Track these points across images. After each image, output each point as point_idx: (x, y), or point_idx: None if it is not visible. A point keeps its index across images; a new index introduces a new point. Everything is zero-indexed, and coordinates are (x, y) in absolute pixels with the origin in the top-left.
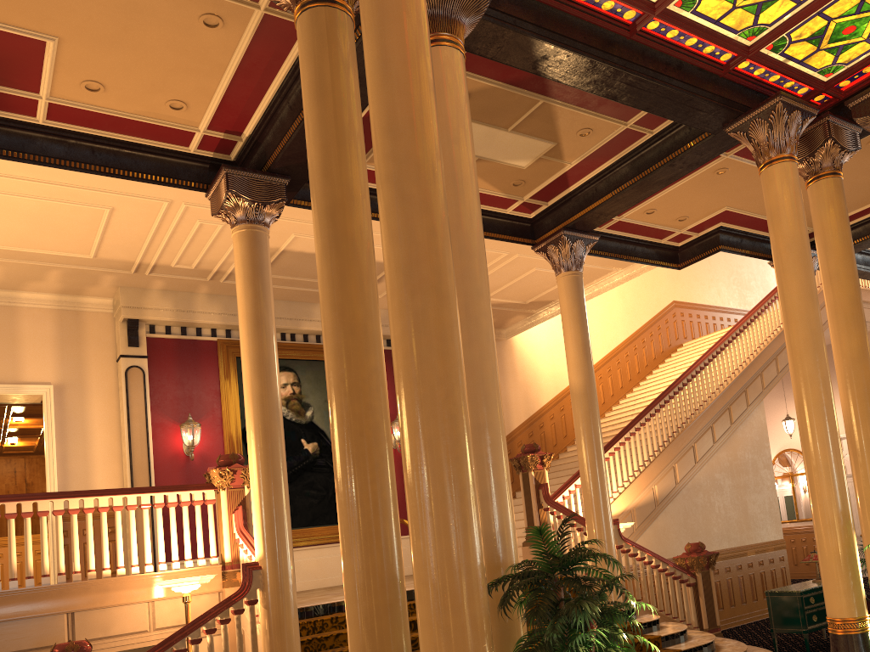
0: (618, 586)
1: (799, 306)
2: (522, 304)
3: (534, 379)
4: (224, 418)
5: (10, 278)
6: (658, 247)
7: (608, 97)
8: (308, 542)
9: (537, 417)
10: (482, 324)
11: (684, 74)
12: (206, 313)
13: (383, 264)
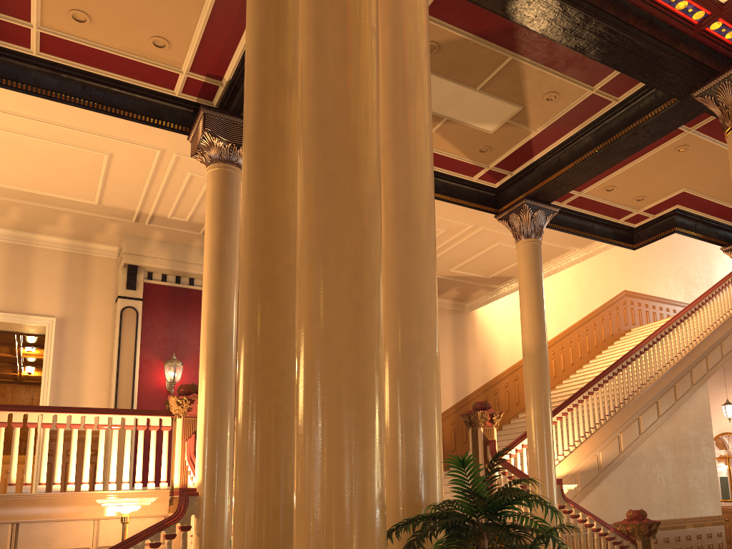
0: (555, 539)
1: None
2: (485, 278)
3: (492, 350)
4: None
5: (27, 219)
6: (615, 227)
7: (576, 49)
8: None
9: (492, 384)
10: (422, 236)
11: (655, 30)
12: (198, 265)
13: None
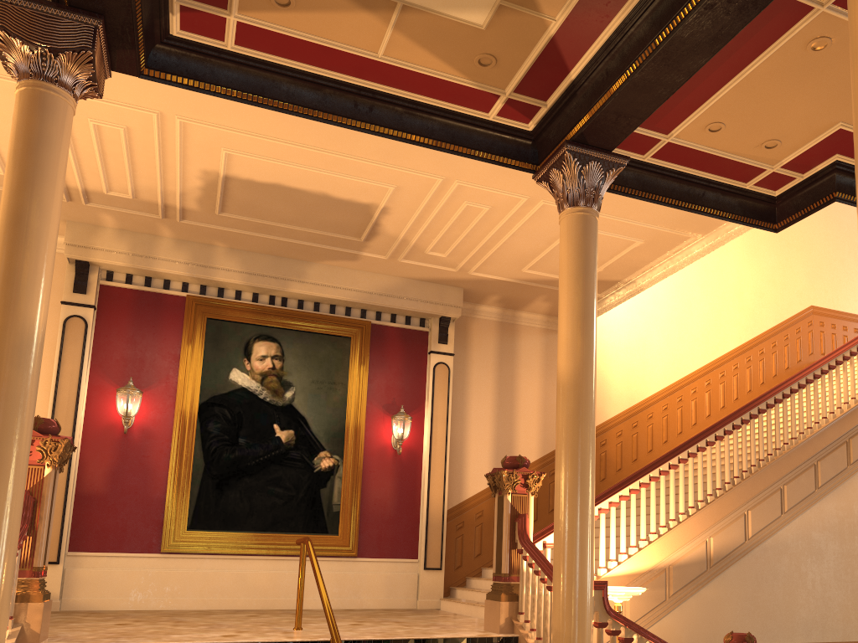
0: None
1: None
2: None
3: (602, 385)
4: (179, 389)
5: None
6: (743, 195)
7: None
8: (262, 550)
9: (598, 432)
10: None
11: None
12: (169, 261)
13: (366, 207)
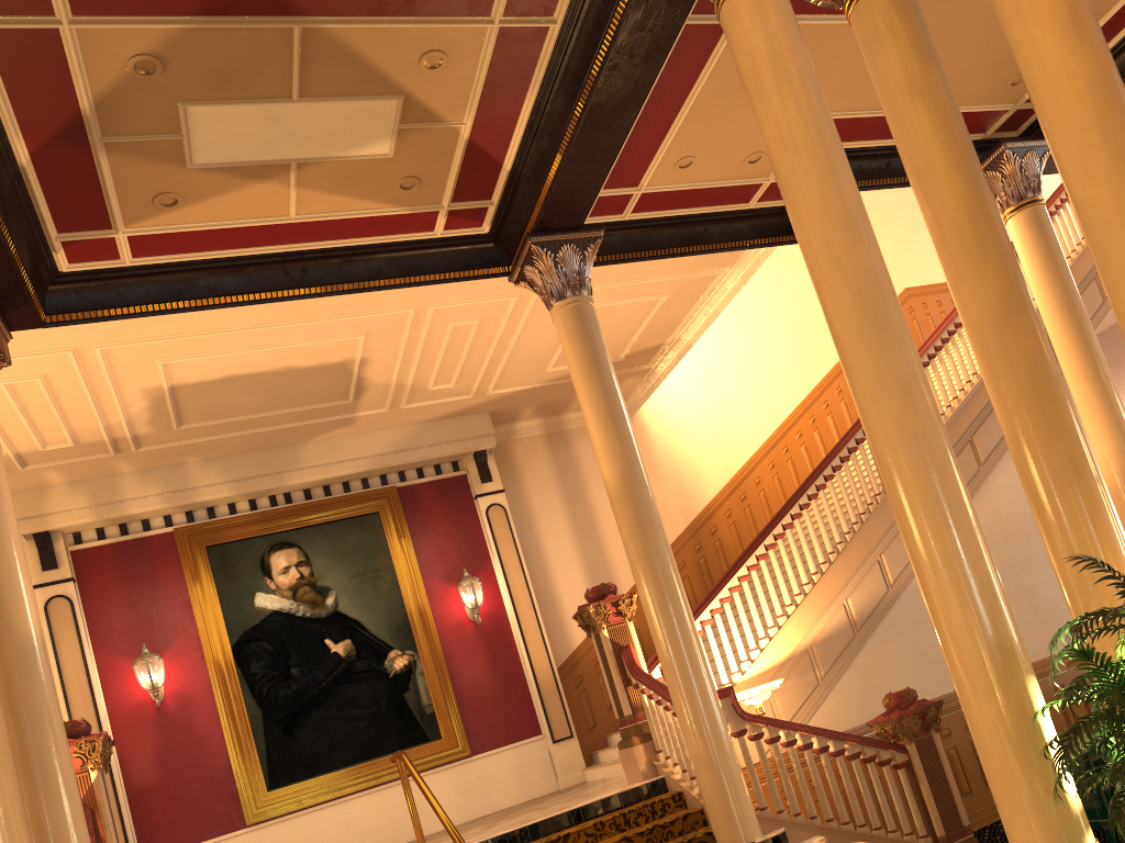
0: None
1: (828, 251)
2: (617, 362)
3: (689, 465)
4: (202, 638)
5: None
6: (750, 216)
7: None
8: (361, 784)
9: (703, 519)
10: None
11: None
12: (140, 499)
13: (341, 365)
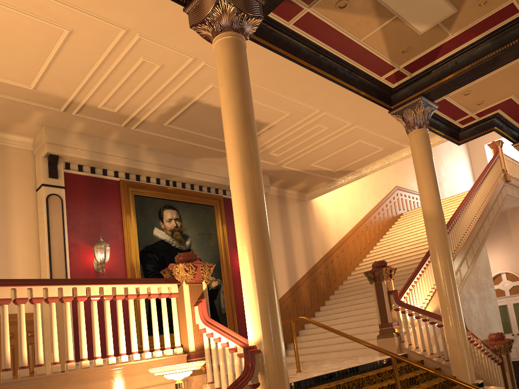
0: None
1: None
2: (332, 172)
3: (326, 229)
4: (126, 243)
5: None
6: (451, 127)
7: None
8: None
9: (329, 255)
10: None
11: None
12: (114, 156)
13: (261, 124)
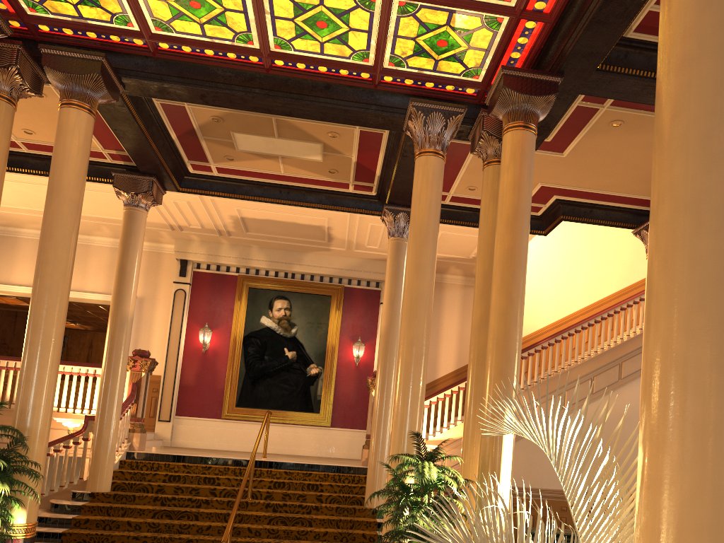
0: None
1: (408, 278)
2: (469, 258)
3: None
4: (232, 328)
5: (115, 232)
6: None
7: (282, 114)
8: (275, 420)
9: None
10: (44, 281)
11: (333, 92)
12: (227, 257)
13: (319, 227)
